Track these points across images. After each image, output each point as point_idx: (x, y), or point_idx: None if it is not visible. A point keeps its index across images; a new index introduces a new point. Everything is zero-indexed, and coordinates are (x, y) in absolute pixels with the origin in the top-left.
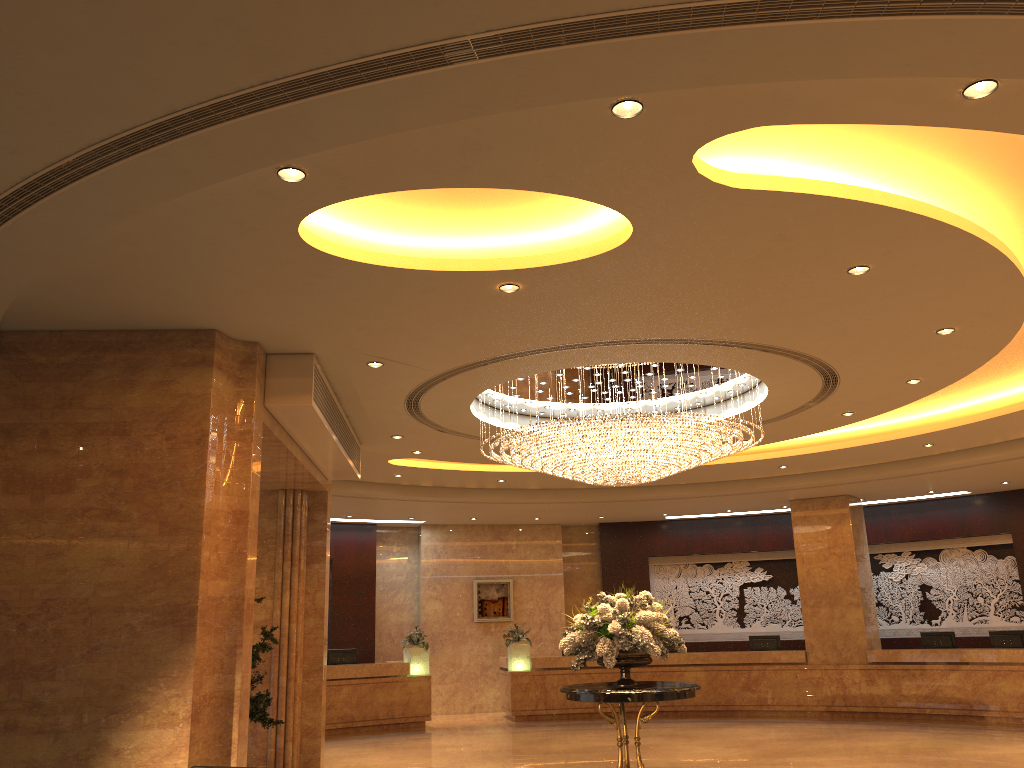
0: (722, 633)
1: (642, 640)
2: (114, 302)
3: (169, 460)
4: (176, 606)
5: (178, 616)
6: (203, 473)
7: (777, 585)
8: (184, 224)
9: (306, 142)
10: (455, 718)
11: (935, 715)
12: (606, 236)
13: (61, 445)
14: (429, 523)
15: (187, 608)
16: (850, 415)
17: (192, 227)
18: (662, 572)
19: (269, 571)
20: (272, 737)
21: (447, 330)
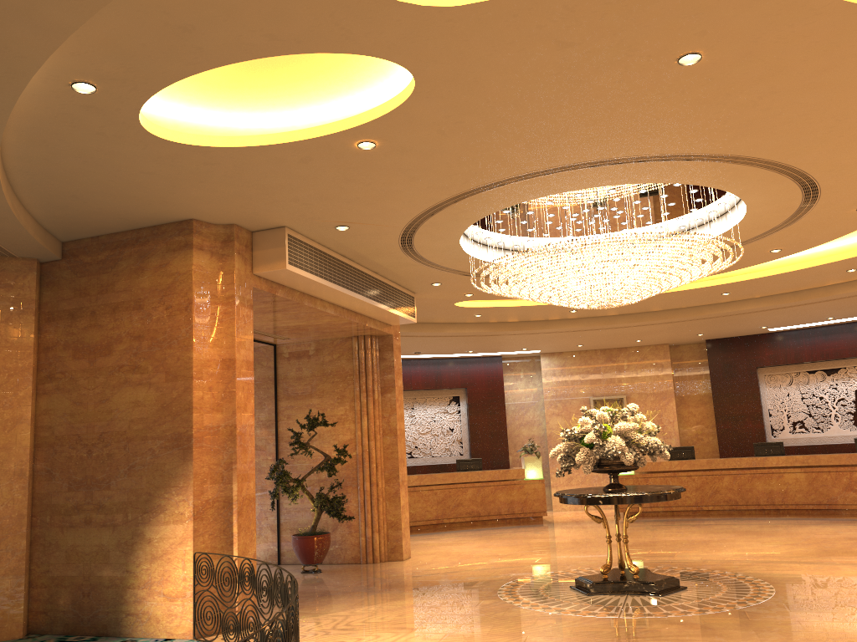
0: (838, 436)
1: (611, 449)
2: (102, 210)
3: (168, 325)
4: (179, 434)
5: (181, 442)
6: (191, 332)
7: None
8: (69, 143)
9: (22, 61)
10: (577, 514)
11: None
12: None
13: (103, 321)
14: (546, 352)
15: (186, 435)
16: None
17: (77, 144)
18: (773, 381)
19: (350, 401)
20: (362, 529)
21: (363, 190)
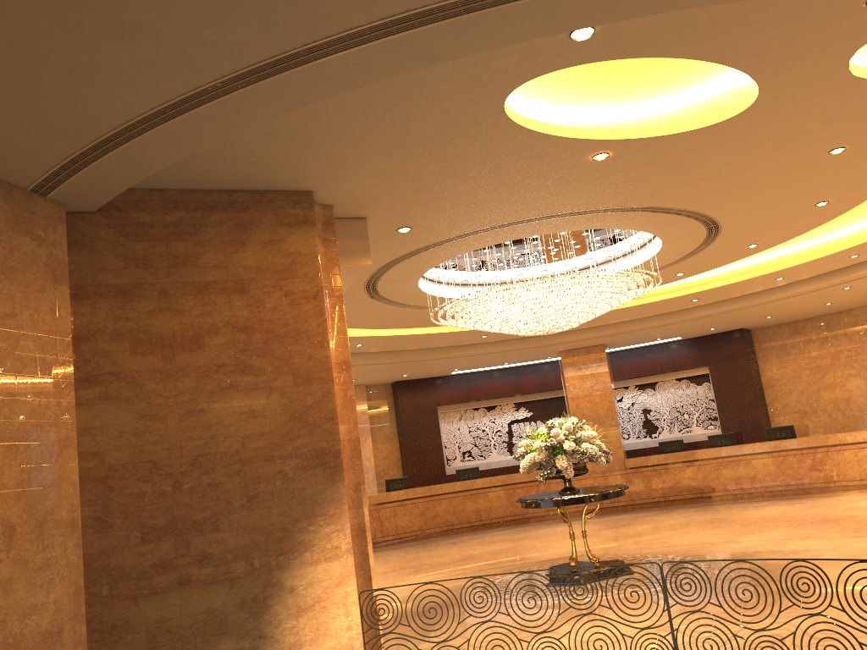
0: (497, 461)
1: (596, 453)
2: (255, 158)
3: (291, 315)
4: (322, 450)
5: (325, 459)
6: (324, 326)
7: (534, 420)
8: (428, 77)
9: None
10: None
11: (676, 500)
12: (667, 116)
13: (183, 304)
14: None
15: (332, 451)
16: (680, 275)
17: (430, 81)
18: (447, 418)
19: None
20: None
21: (503, 196)
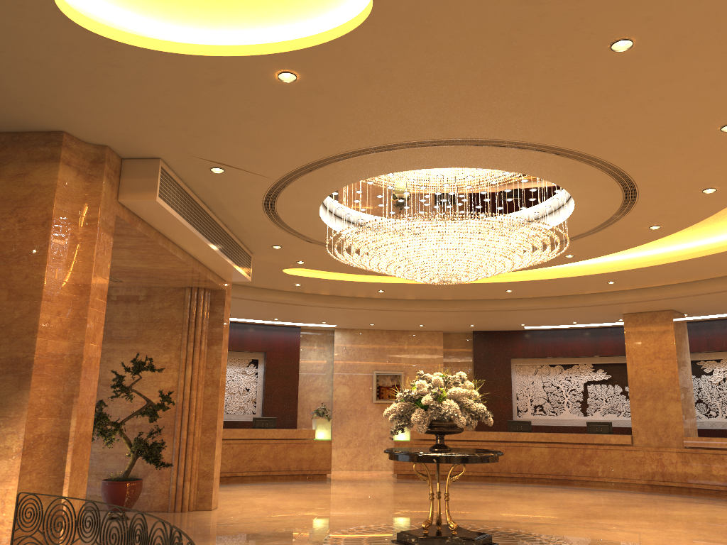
0: (568, 419)
1: (448, 411)
2: None
3: (19, 239)
4: (17, 359)
5: (18, 367)
6: (45, 250)
7: (615, 384)
8: None
9: None
10: (354, 473)
11: None
12: None
13: None
14: (340, 327)
15: (25, 361)
16: (657, 229)
17: None
18: (522, 370)
19: (176, 350)
20: (174, 477)
21: (258, 131)
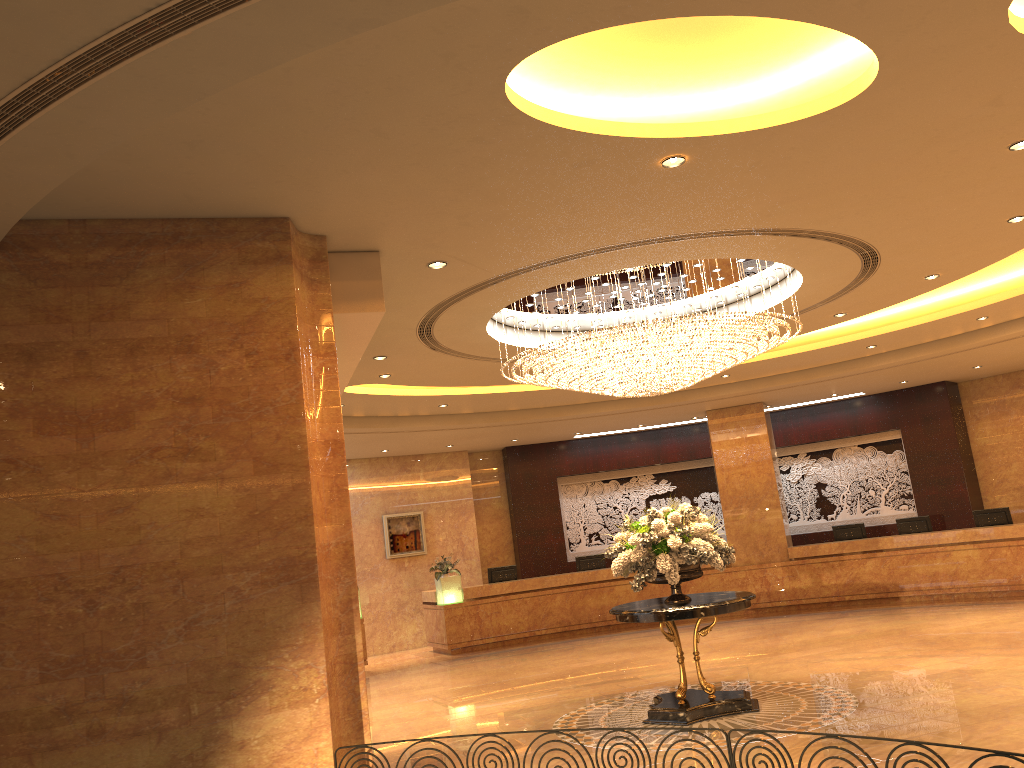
0: None
1: (709, 552)
2: (188, 176)
3: (254, 381)
4: (290, 559)
5: (294, 571)
6: (299, 395)
7: (679, 495)
8: (377, 56)
9: None
10: (381, 659)
11: (853, 601)
12: (771, 104)
13: (107, 369)
14: None
15: (304, 561)
16: (841, 316)
17: (383, 61)
18: (570, 492)
19: None
20: None
21: (555, 219)
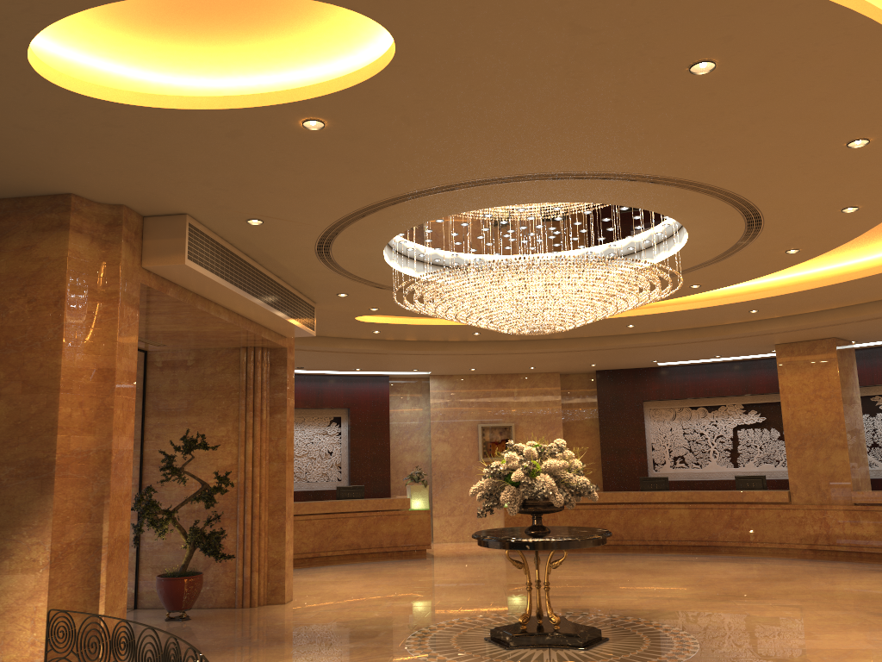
0: (715, 472)
1: (541, 489)
2: None
3: (30, 322)
4: (37, 460)
5: (38, 469)
6: (60, 334)
7: (772, 427)
8: None
9: None
10: (460, 546)
11: None
12: None
13: None
14: (436, 374)
15: (46, 462)
16: (796, 252)
17: None
18: (657, 415)
19: (234, 421)
20: (239, 568)
21: (293, 180)
